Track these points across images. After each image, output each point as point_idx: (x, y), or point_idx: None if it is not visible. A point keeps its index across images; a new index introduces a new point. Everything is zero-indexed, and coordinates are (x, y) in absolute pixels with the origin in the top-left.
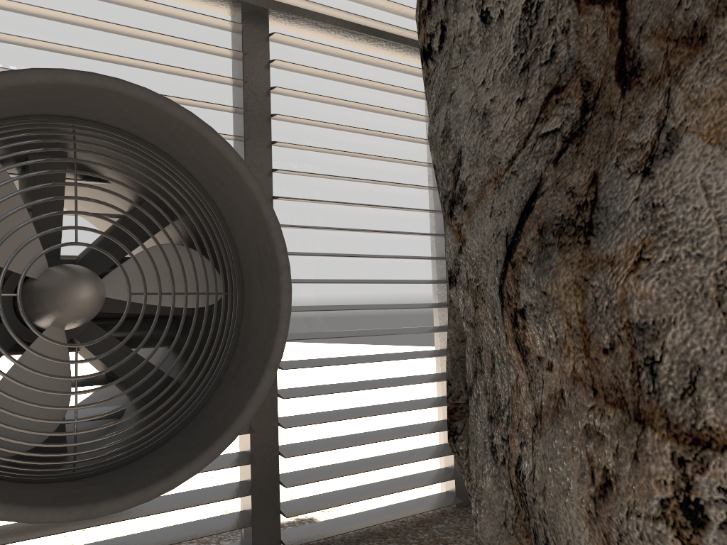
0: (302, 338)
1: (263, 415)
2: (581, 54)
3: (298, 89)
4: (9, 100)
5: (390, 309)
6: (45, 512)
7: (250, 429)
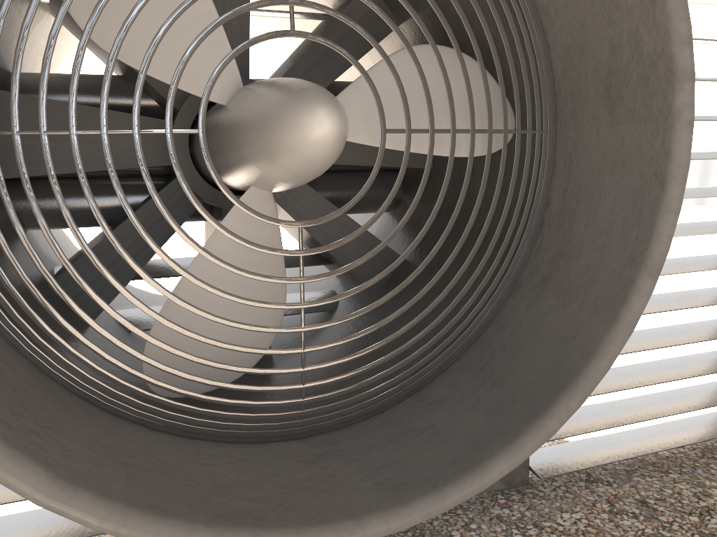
0: None
1: None
2: None
3: None
4: None
5: (696, 159)
6: None
7: None
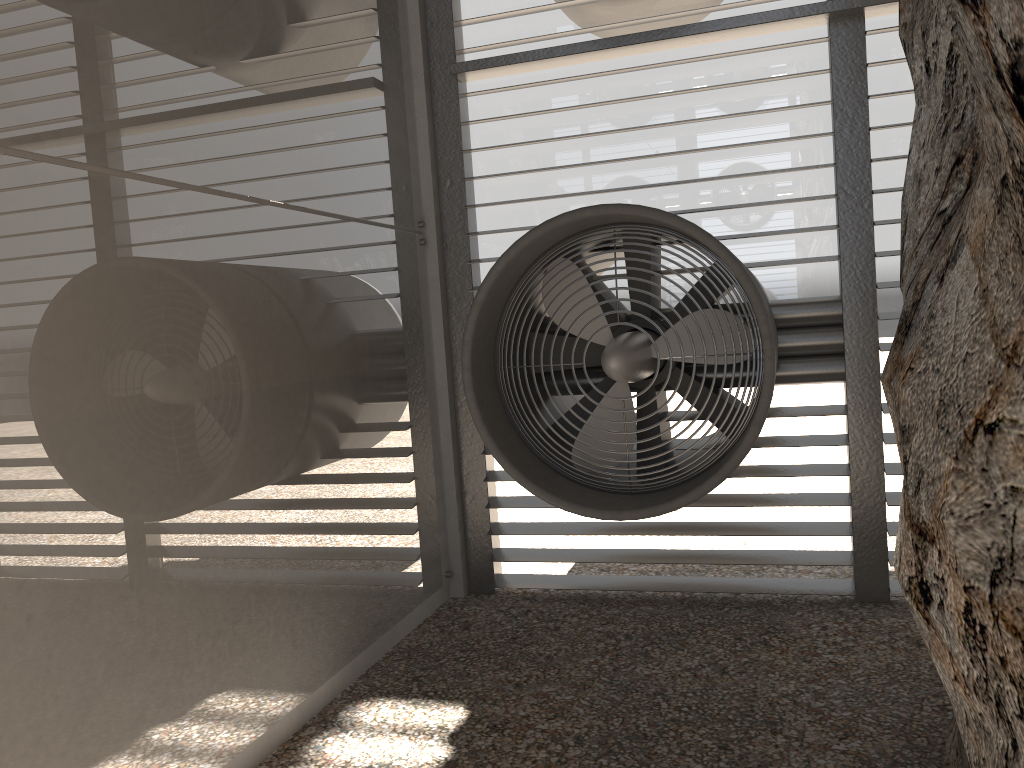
0: None
1: (865, 459)
2: (978, 119)
3: None
4: (560, 232)
5: None
6: (589, 510)
7: (846, 472)
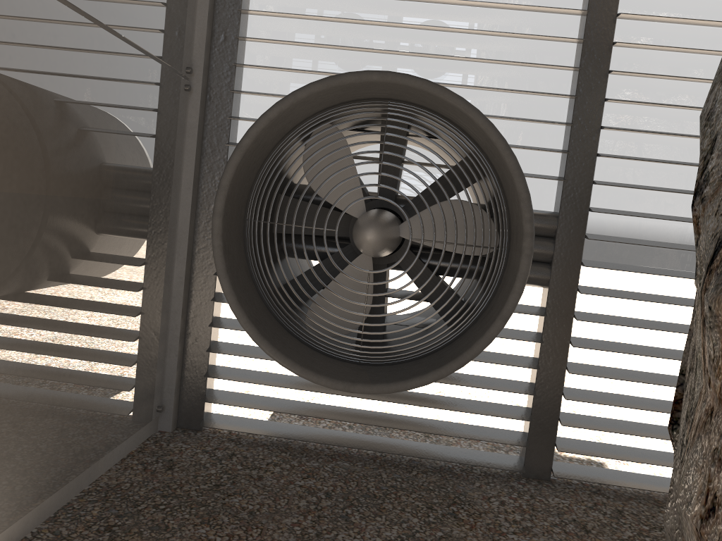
0: (602, 294)
1: (552, 356)
2: None
3: (651, 39)
4: (338, 93)
5: None
6: (322, 378)
7: (536, 365)
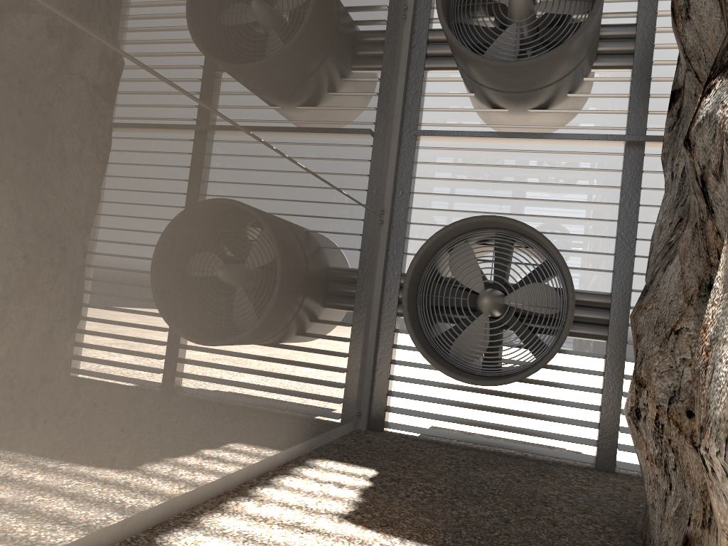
0: None
1: (612, 386)
2: None
3: None
4: (468, 226)
5: None
6: (459, 377)
7: (600, 392)
